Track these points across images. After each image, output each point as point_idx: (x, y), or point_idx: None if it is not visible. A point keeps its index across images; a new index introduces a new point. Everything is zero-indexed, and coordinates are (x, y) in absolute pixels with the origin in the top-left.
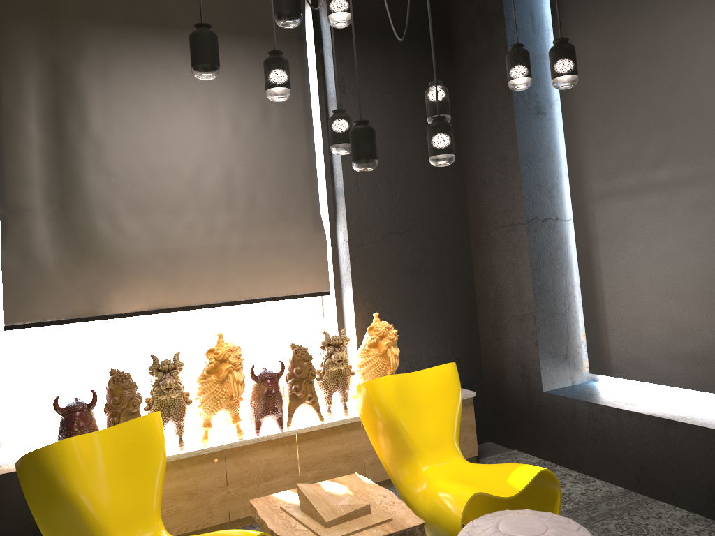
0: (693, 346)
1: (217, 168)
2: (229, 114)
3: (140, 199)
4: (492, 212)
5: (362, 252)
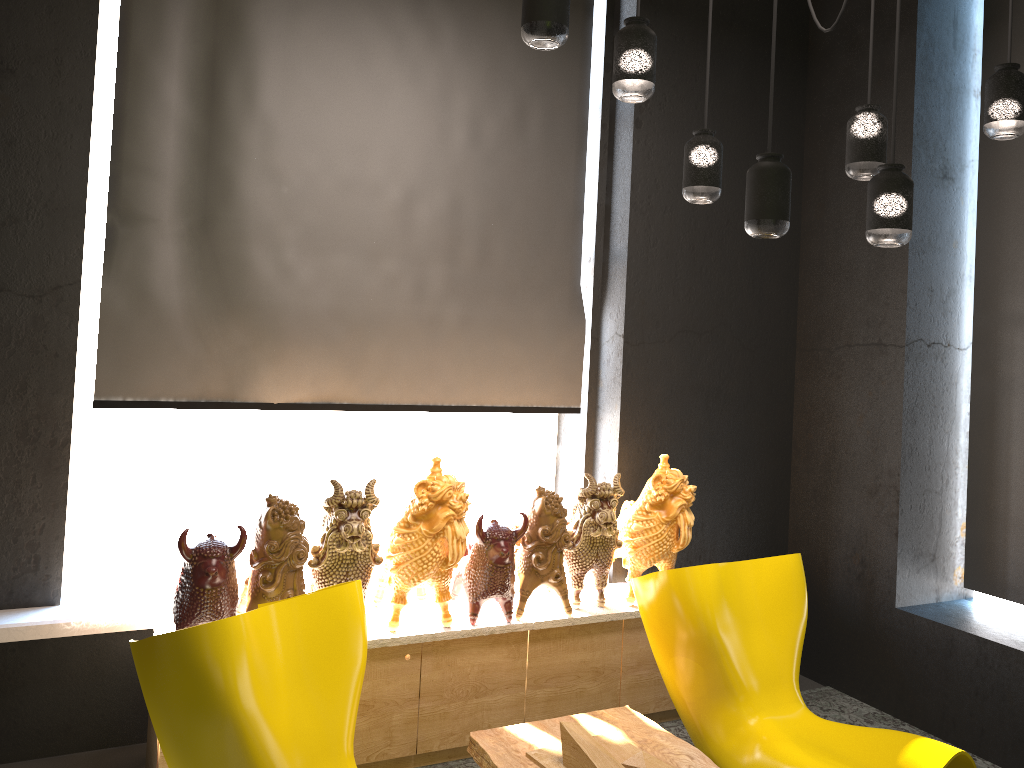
0: None
1: (440, 194)
2: (468, 111)
3: (322, 227)
4: (844, 320)
5: (642, 355)
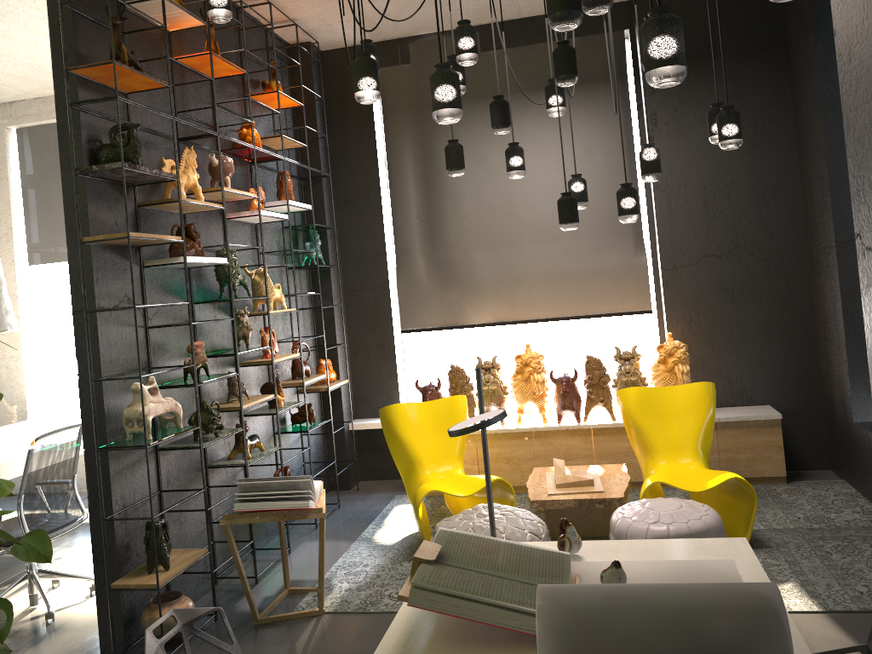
0: None
1: (545, 206)
2: (554, 158)
3: (485, 237)
4: (818, 232)
5: (675, 275)
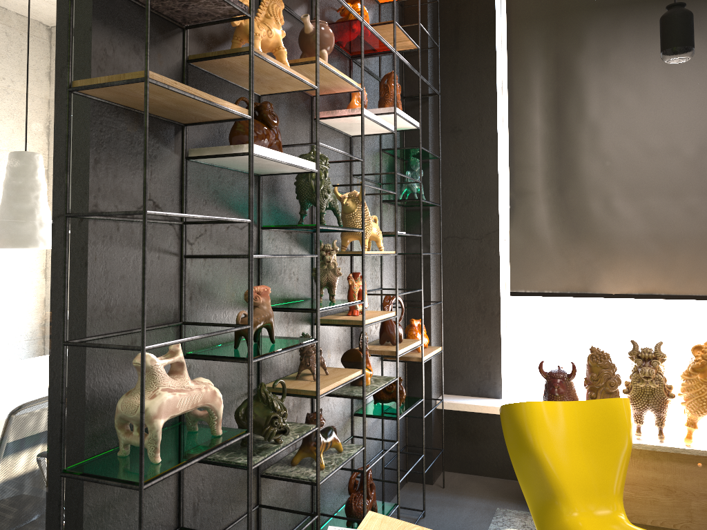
0: None
1: None
2: None
3: (634, 182)
4: None
5: None
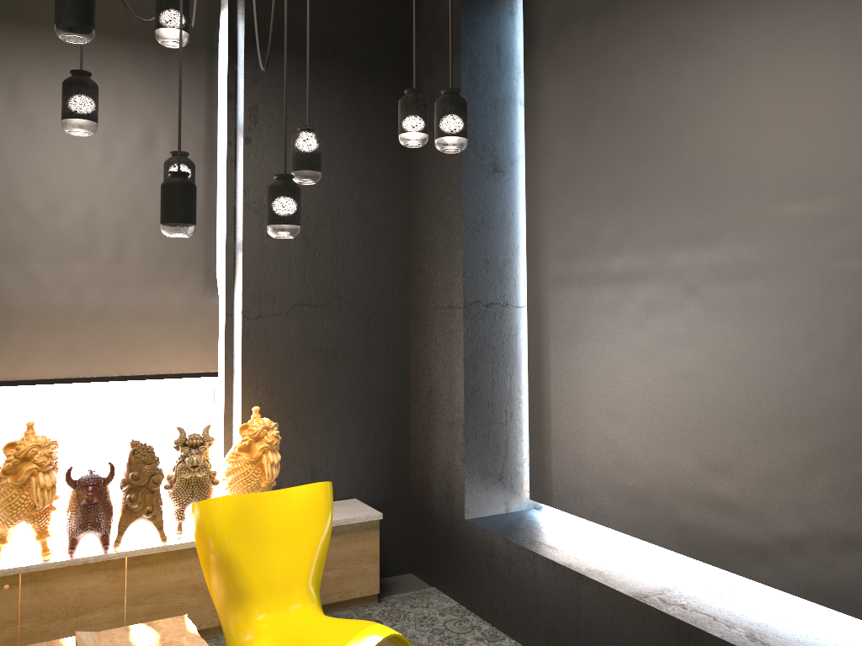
0: (632, 481)
1: (76, 206)
2: (99, 138)
3: None
4: (433, 288)
5: (260, 326)
